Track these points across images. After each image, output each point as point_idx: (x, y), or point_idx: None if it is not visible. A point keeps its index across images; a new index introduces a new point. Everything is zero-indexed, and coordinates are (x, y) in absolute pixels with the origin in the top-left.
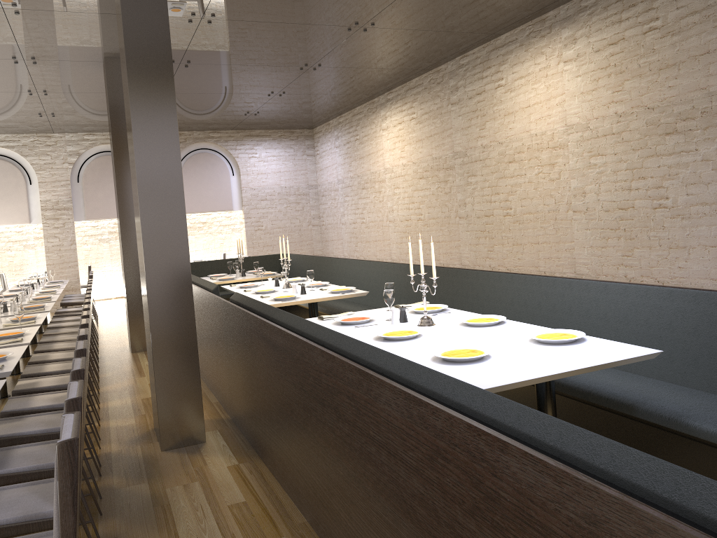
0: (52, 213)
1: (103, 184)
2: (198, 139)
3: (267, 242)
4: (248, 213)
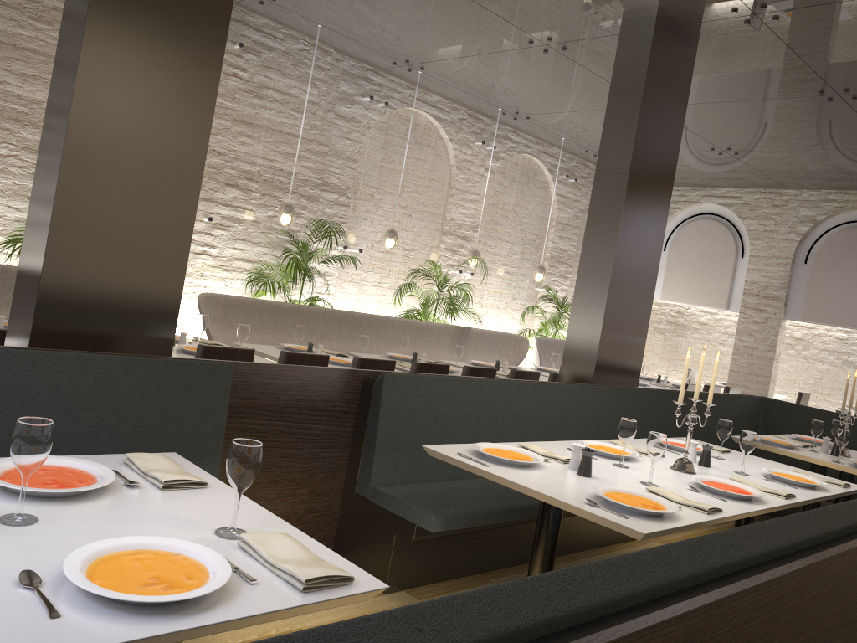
0: (754, 300)
1: (841, 271)
2: None
3: None
4: None
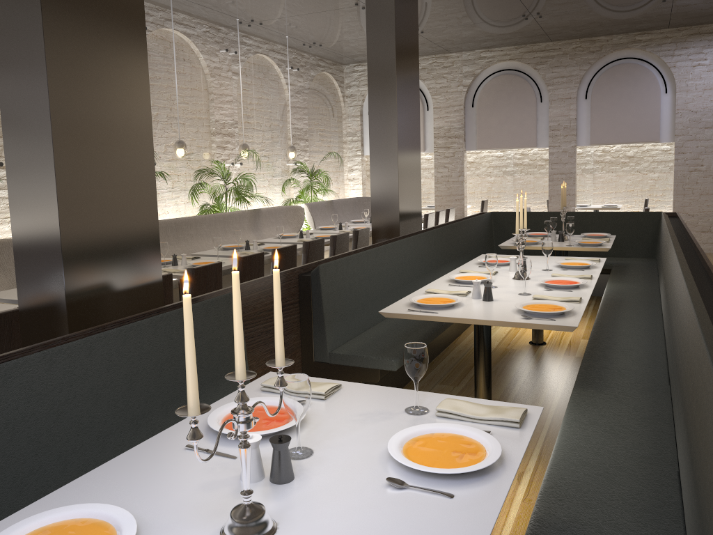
0: (443, 141)
1: (498, 109)
2: (618, 45)
3: (706, 189)
4: (682, 146)
